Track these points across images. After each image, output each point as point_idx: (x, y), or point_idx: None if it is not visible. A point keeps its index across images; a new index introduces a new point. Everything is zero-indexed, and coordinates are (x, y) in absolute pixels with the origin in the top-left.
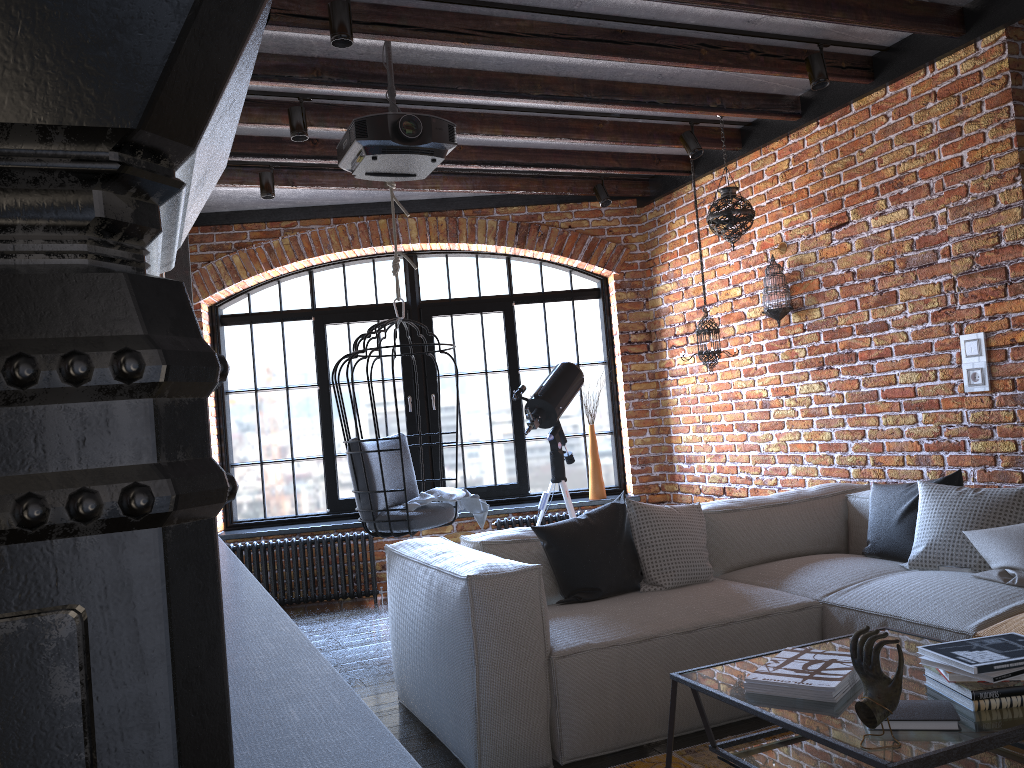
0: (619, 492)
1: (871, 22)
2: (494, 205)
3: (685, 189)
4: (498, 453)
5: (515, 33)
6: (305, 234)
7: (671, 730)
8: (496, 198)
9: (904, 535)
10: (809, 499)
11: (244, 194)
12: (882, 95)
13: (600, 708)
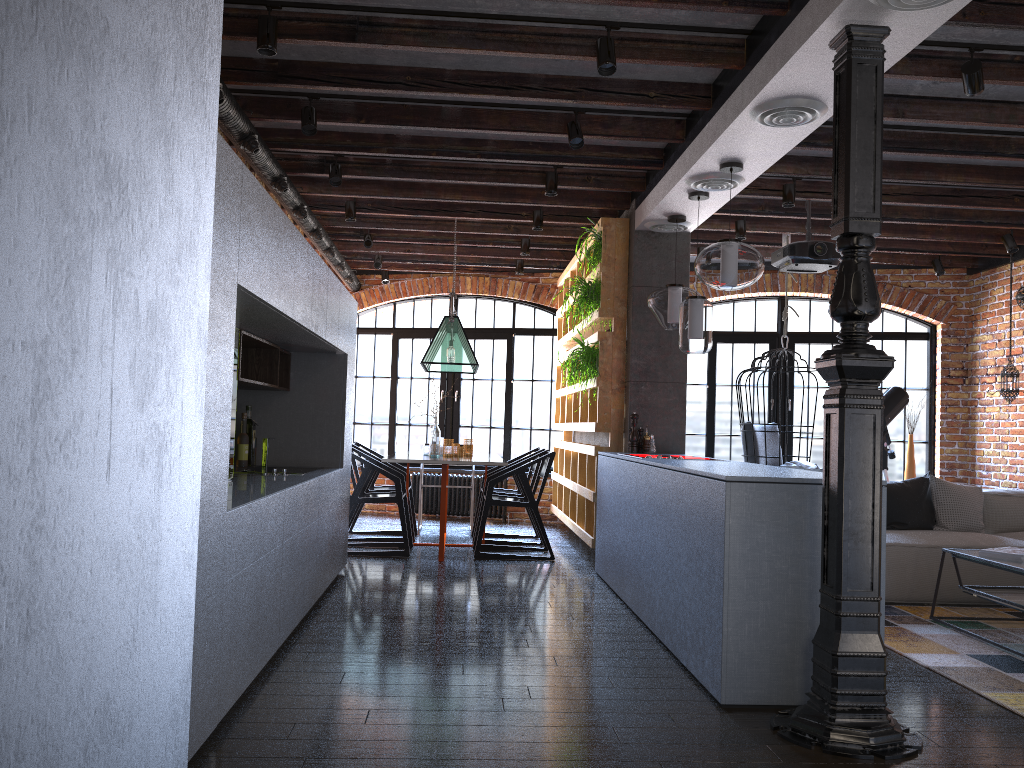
0: None
1: None
2: None
3: (1006, 267)
4: None
5: (888, 193)
6: None
7: (939, 575)
8: None
9: None
10: None
11: None
12: None
13: (901, 577)
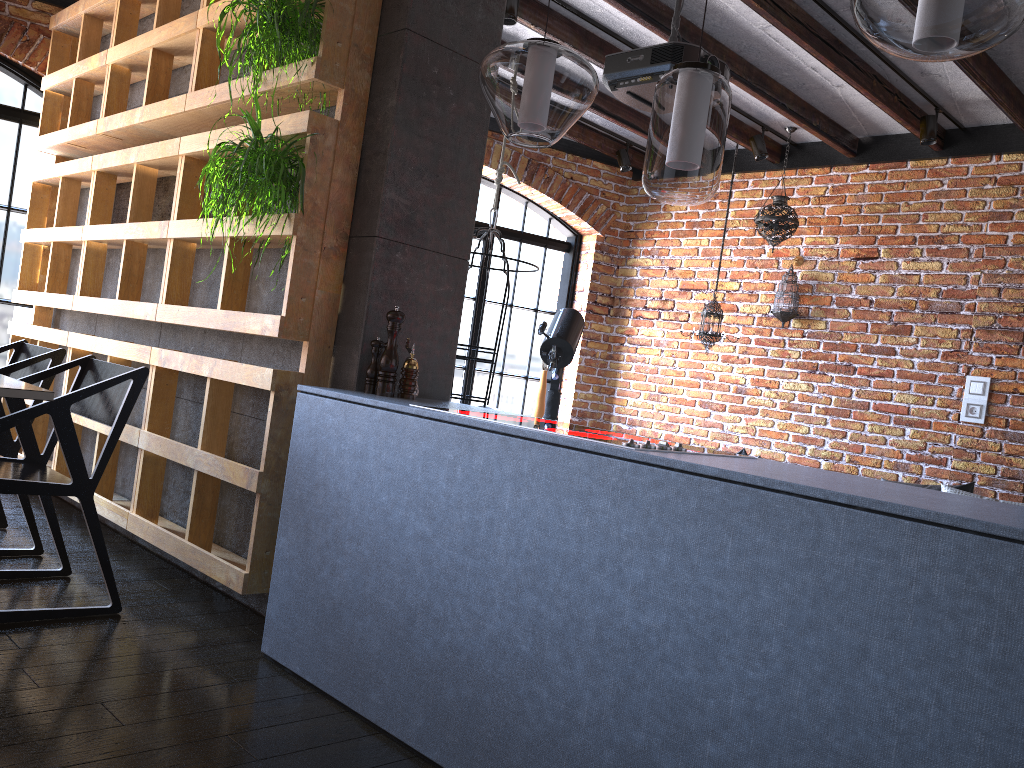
0: None
1: (1013, 111)
2: None
3: None
4: None
5: (787, 12)
6: None
7: None
8: None
9: None
10: None
11: None
12: (943, 164)
13: None
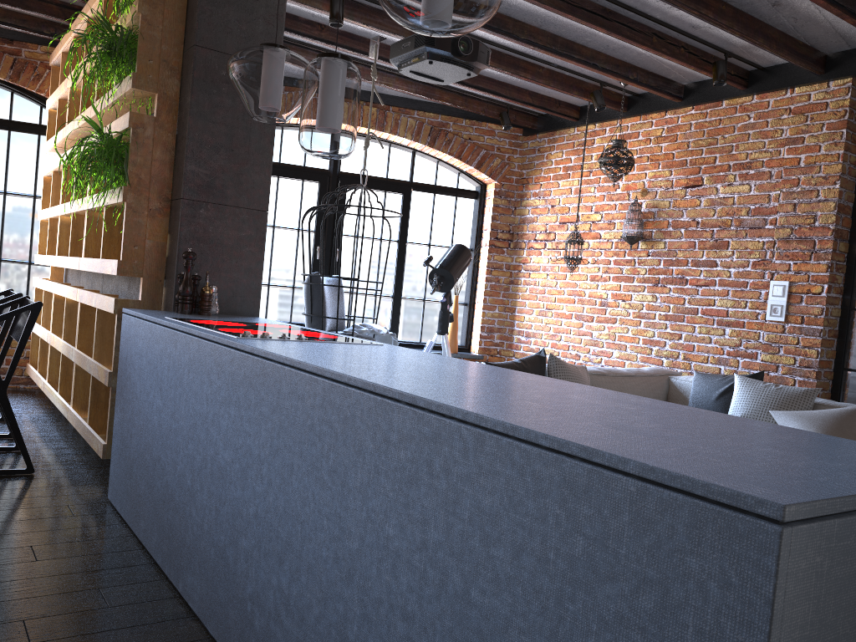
0: (464, 350)
1: (777, 51)
2: (416, 108)
3: (568, 131)
4: (272, 304)
5: None
6: None
7: None
8: (419, 103)
9: (719, 408)
10: (646, 375)
11: None
12: (749, 100)
13: None
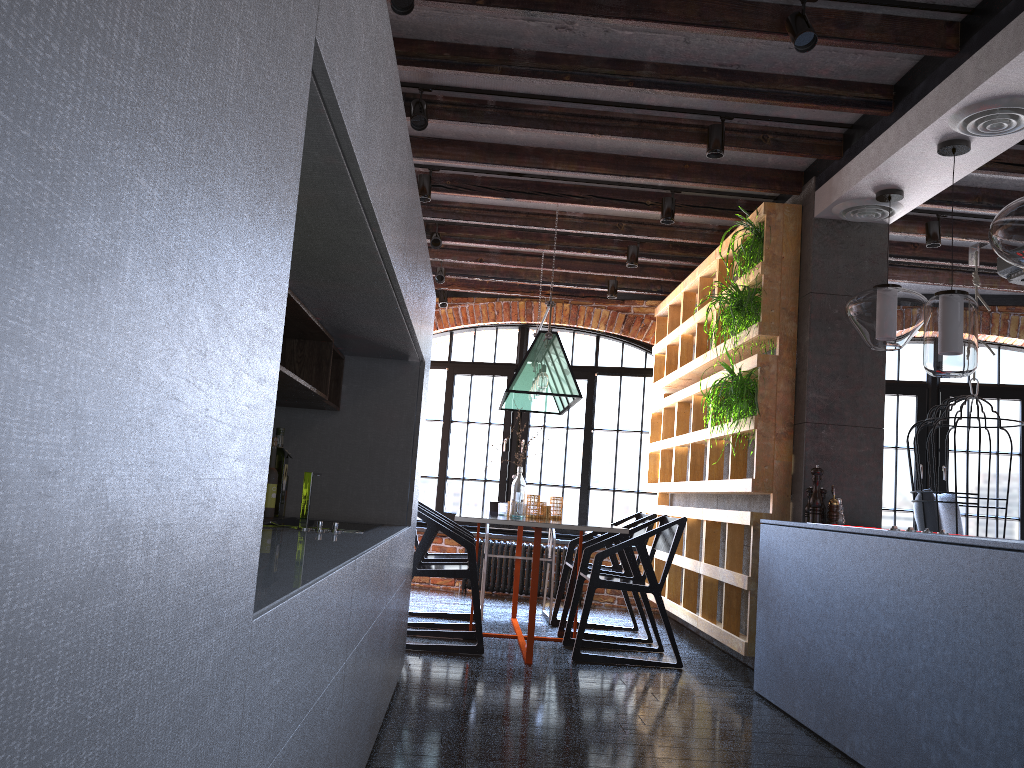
0: None
1: None
2: None
3: None
4: None
5: None
6: None
7: None
8: None
9: None
10: None
11: None
12: None
13: None
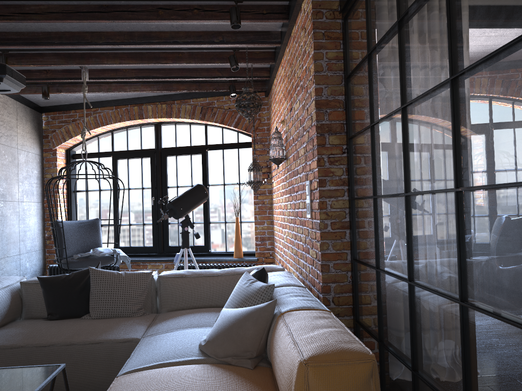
0: (255, 255)
1: None
2: (190, 97)
3: (273, 86)
4: None
5: (38, 12)
6: (100, 114)
7: None
8: (191, 94)
9: None
10: (235, 274)
11: (62, 96)
12: (295, 28)
13: None
